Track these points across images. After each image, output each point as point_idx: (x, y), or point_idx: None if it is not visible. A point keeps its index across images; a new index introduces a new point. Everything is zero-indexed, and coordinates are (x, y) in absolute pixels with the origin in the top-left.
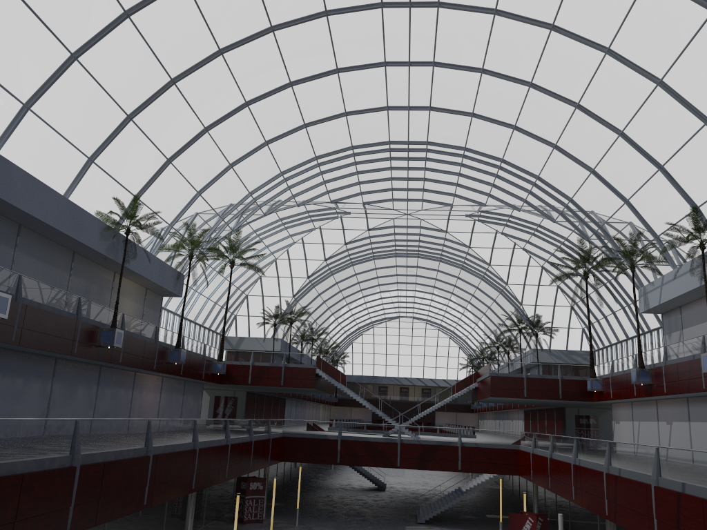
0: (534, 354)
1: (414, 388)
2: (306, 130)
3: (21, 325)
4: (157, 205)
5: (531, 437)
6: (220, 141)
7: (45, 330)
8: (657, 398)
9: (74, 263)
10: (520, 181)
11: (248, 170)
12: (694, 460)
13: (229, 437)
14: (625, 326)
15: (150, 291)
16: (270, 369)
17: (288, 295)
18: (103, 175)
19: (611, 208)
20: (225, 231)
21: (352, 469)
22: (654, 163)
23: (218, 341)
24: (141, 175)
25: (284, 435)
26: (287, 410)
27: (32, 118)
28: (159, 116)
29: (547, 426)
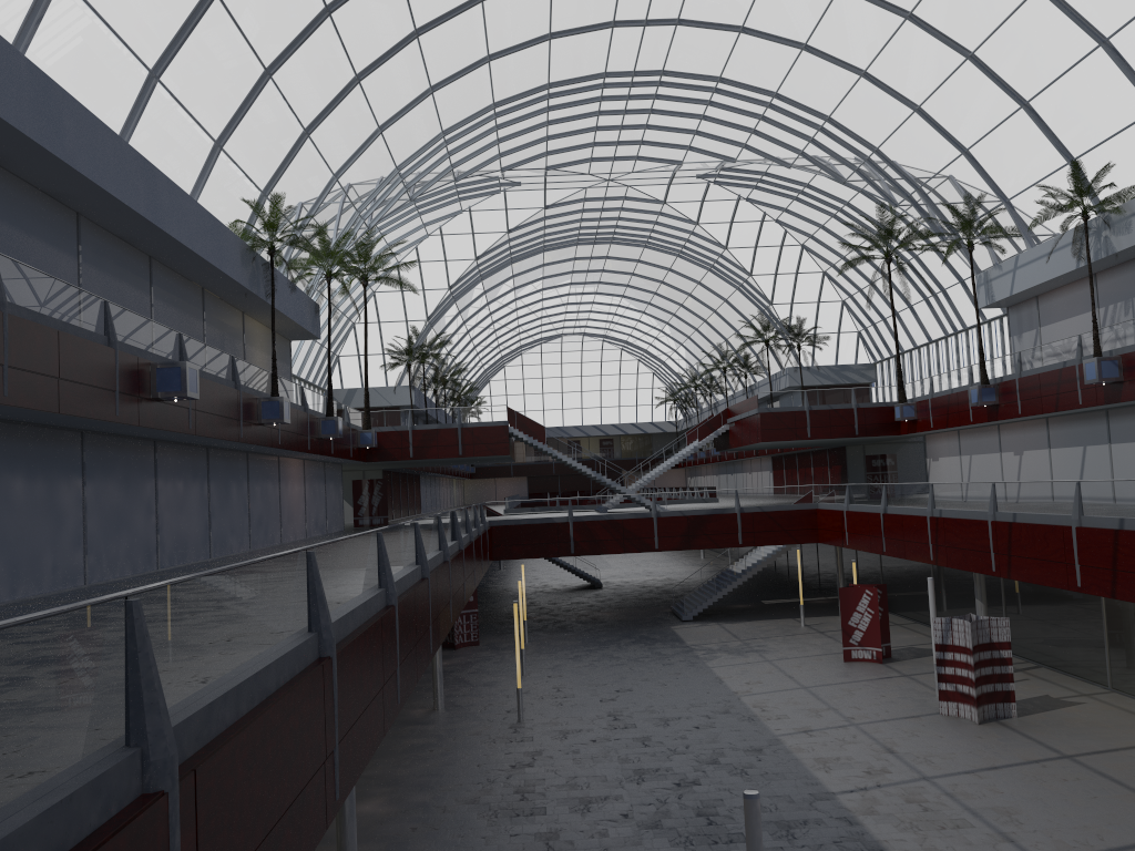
0: (791, 375)
1: (588, 440)
2: (489, 65)
3: (194, 406)
4: (286, 203)
5: (842, 490)
6: (372, 95)
7: (214, 409)
8: (1002, 422)
9: (204, 305)
10: (798, 124)
11: (400, 134)
12: None
13: (472, 531)
14: (928, 324)
15: (278, 335)
16: (441, 433)
17: (420, 317)
18: (230, 166)
19: (939, 162)
20: (359, 231)
21: (530, 566)
22: (1016, 99)
23: None
24: (272, 160)
25: (491, 525)
26: (422, 492)
27: (158, 92)
28: (304, 66)
29: (815, 475)
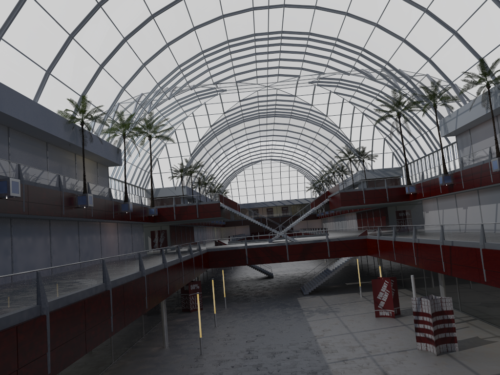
0: (361, 174)
1: (276, 207)
2: (195, 31)
3: (26, 200)
4: (96, 101)
5: (376, 229)
6: (135, 47)
7: (42, 201)
8: (456, 193)
9: (48, 150)
10: (350, 53)
11: (155, 67)
12: None
13: (181, 257)
14: (424, 147)
15: (100, 164)
16: (188, 208)
17: (187, 154)
18: (57, 83)
19: (417, 66)
20: (143, 114)
21: (245, 267)
22: (450, 30)
23: (142, 193)
24: (83, 80)
25: (208, 251)
26: (195, 234)
27: (3, 45)
28: (92, 33)
29: (375, 221)
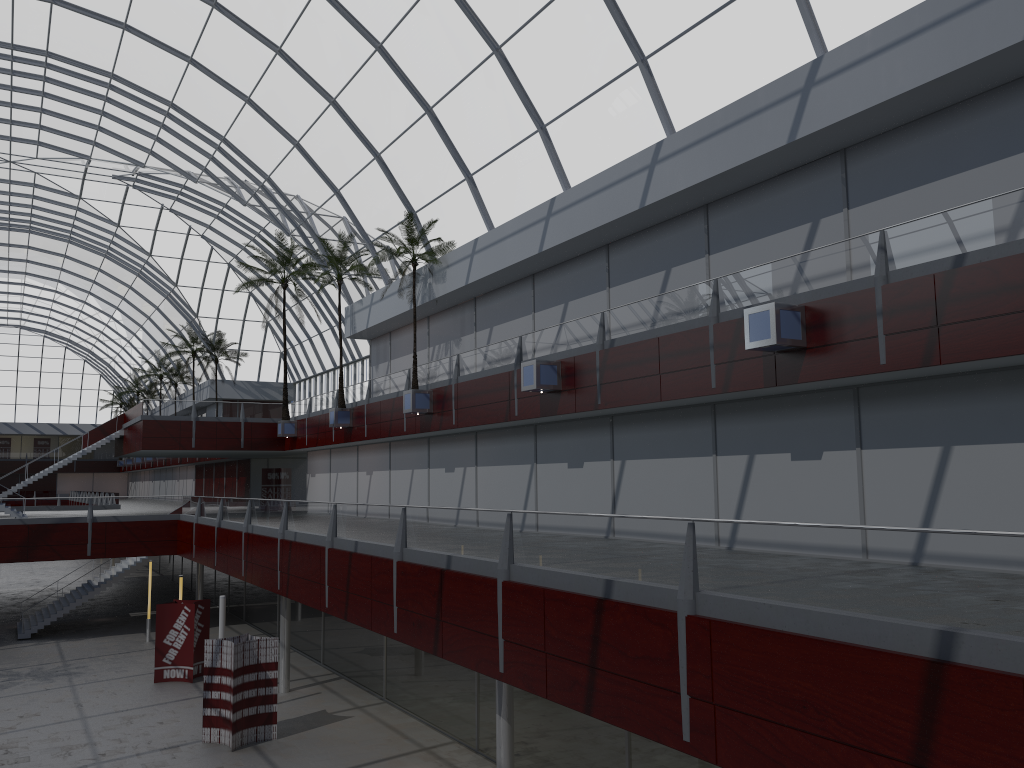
0: (212, 387)
1: (21, 438)
2: None
3: None
4: None
5: (197, 502)
6: None
7: None
8: (359, 444)
9: None
10: (198, 139)
11: None
12: (369, 515)
13: None
14: (334, 351)
15: None
16: None
17: None
18: None
19: (318, 198)
20: None
21: None
22: (371, 150)
23: None
24: None
25: None
26: None
27: None
28: None
29: (227, 485)
